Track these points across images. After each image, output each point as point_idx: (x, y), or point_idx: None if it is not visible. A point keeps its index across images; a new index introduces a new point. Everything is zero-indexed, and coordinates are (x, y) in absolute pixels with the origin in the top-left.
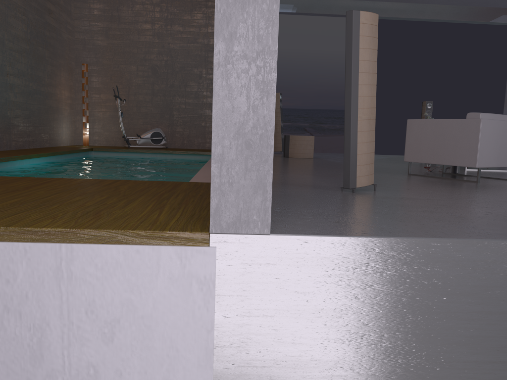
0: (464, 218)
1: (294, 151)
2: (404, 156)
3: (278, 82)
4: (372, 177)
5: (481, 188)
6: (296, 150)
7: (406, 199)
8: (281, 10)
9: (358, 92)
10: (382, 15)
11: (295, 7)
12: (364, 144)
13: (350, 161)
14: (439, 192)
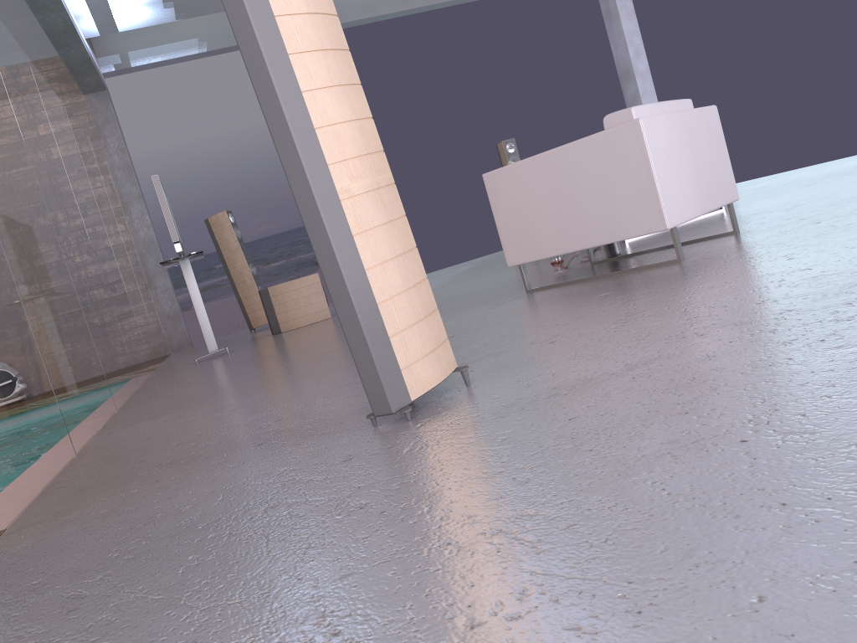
0: (851, 442)
1: (288, 316)
2: (500, 252)
3: (236, 194)
4: (446, 351)
5: (709, 273)
6: (291, 312)
7: (568, 392)
8: (177, 54)
9: (309, 117)
10: (372, 14)
11: (203, 42)
12: (389, 265)
13: (363, 331)
14: (634, 325)
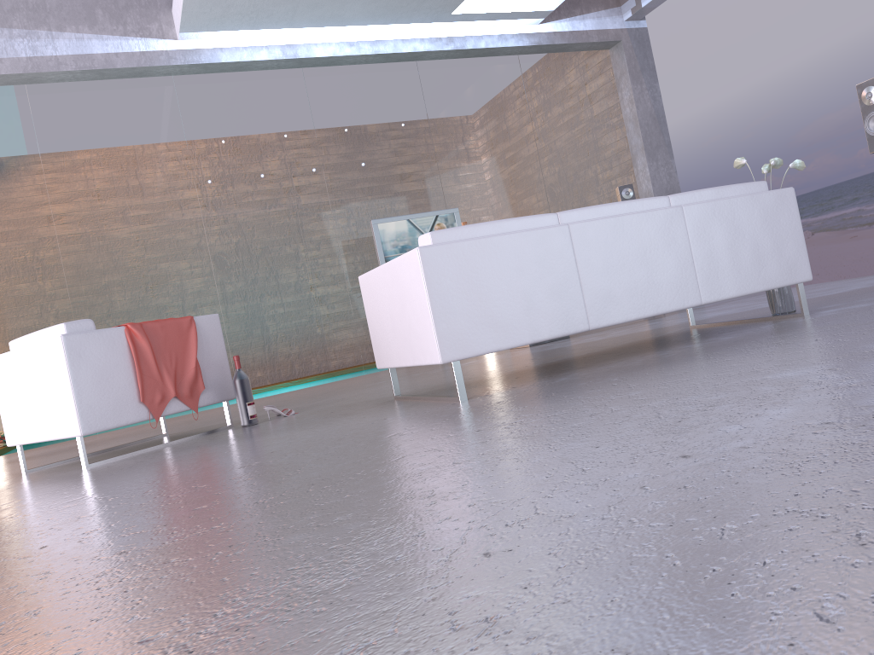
0: None
1: None
2: None
3: None
4: None
5: None
6: None
7: None
8: None
9: None
10: None
11: None
12: None
13: None
14: None
